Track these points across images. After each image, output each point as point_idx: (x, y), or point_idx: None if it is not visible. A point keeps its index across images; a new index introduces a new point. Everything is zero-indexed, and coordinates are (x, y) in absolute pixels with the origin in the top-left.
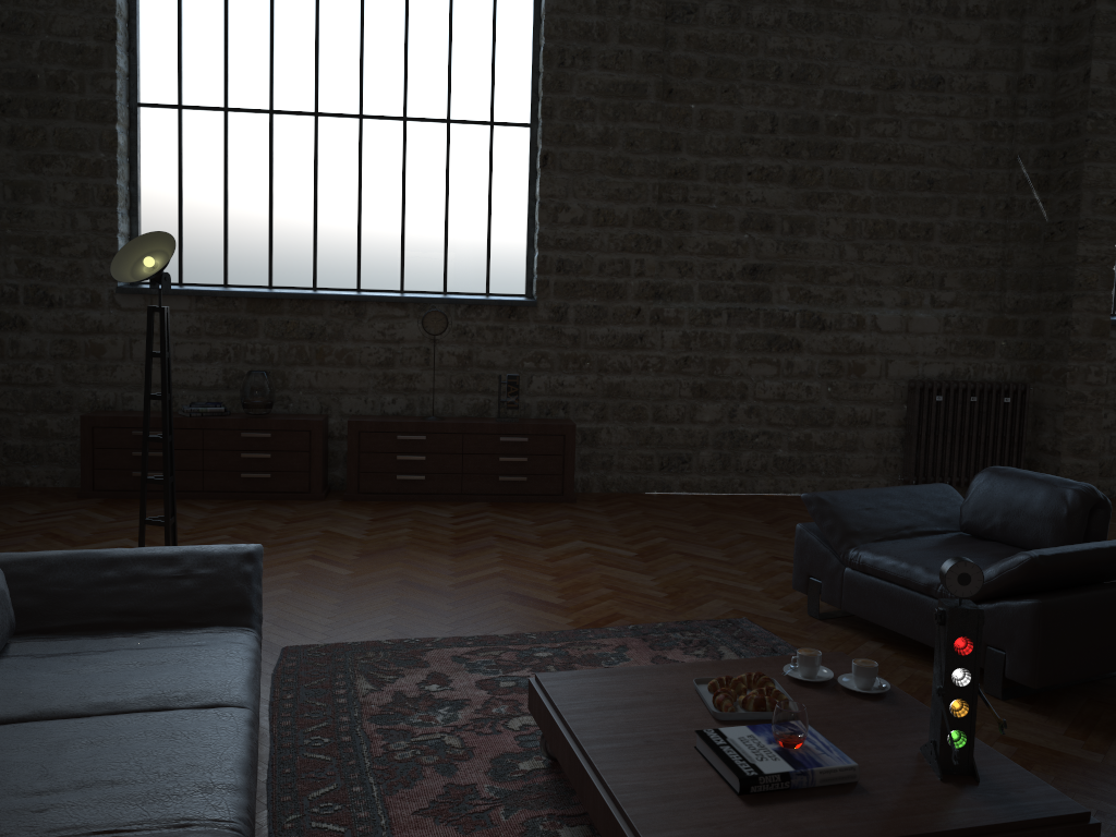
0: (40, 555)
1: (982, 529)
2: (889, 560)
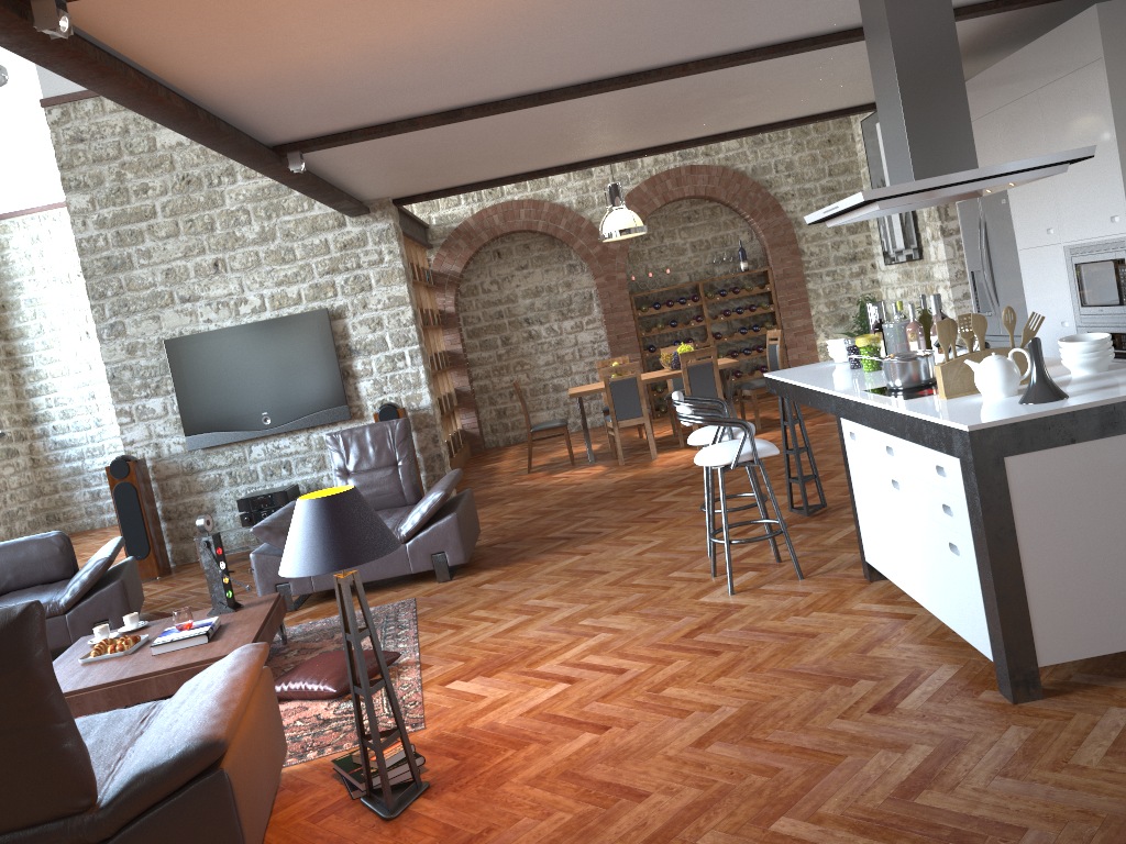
0: None
1: (0, 587)
2: None
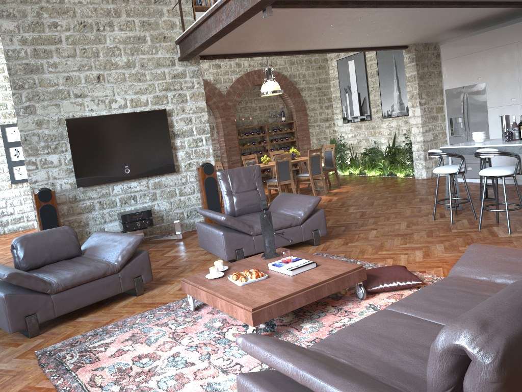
0: (366, 388)
1: (40, 262)
2: (78, 275)
